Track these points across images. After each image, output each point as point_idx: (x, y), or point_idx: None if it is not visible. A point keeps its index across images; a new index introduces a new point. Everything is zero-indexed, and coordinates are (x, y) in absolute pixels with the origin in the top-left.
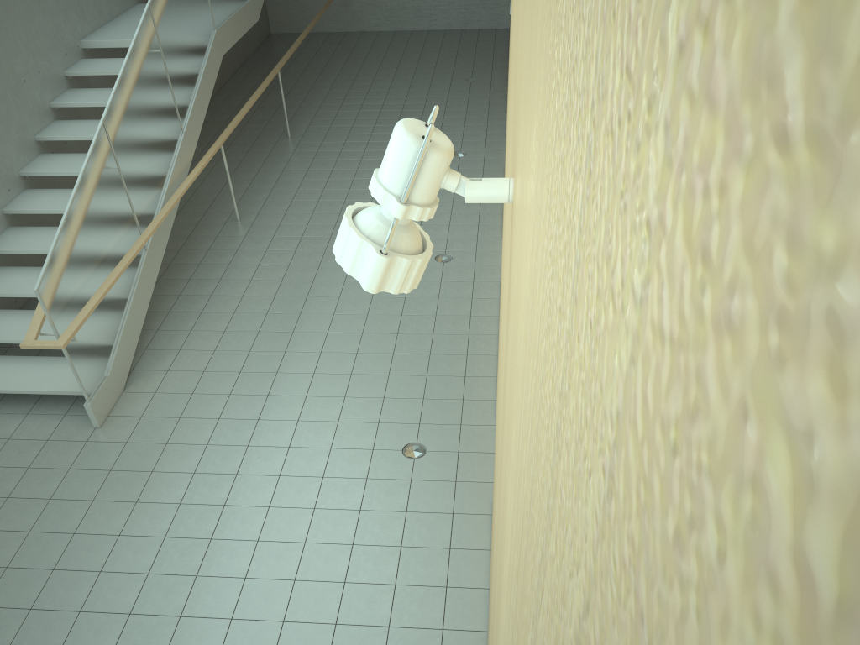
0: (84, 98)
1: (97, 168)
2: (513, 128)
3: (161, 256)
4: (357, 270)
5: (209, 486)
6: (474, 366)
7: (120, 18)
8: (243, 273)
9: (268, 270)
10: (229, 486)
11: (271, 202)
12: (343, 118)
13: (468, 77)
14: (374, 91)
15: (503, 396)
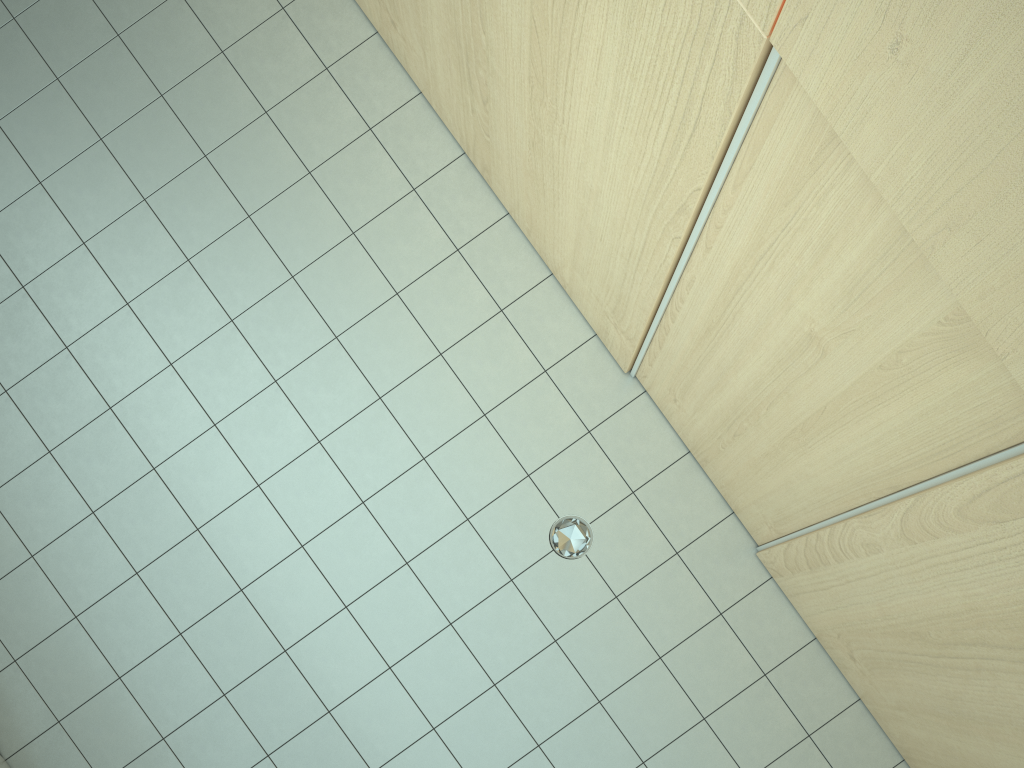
0: None
1: None
2: None
3: None
4: None
5: None
6: (496, 273)
7: None
8: None
9: None
10: None
11: None
12: None
13: None
14: None
15: None
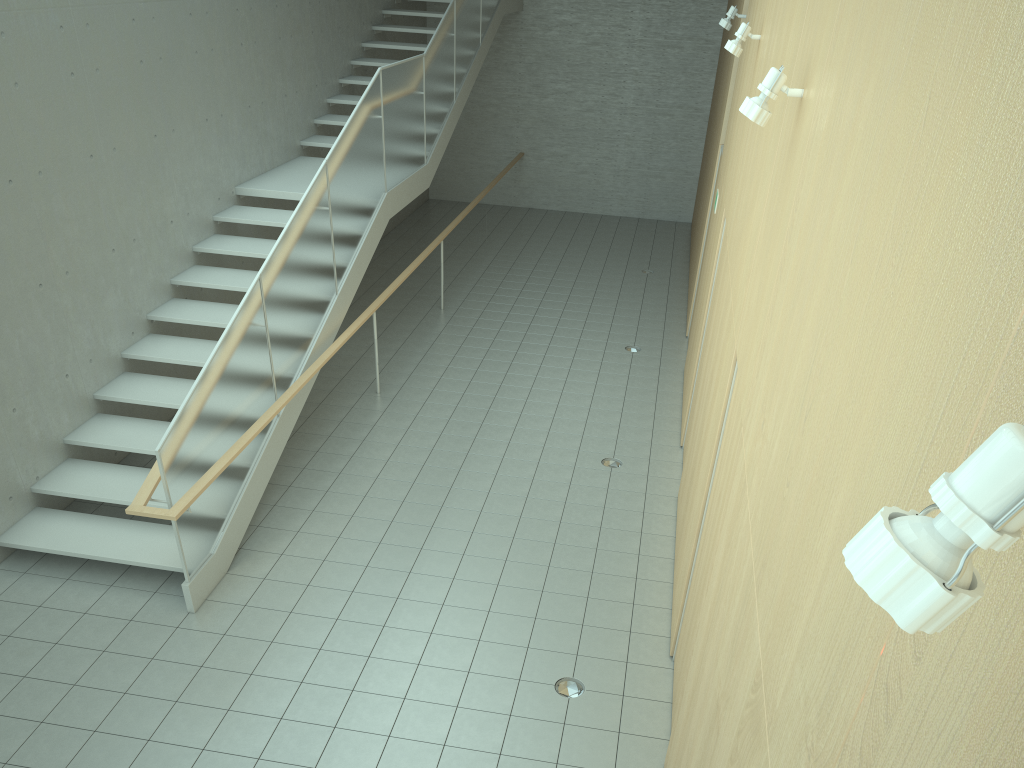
0: (231, 246)
1: (245, 324)
2: (1023, 416)
3: (293, 424)
4: (892, 600)
5: (318, 701)
6: (645, 593)
7: (281, 168)
8: (379, 452)
9: (408, 452)
10: (342, 704)
11: (417, 377)
12: (504, 296)
13: (644, 268)
14: (540, 271)
15: (1008, 767)
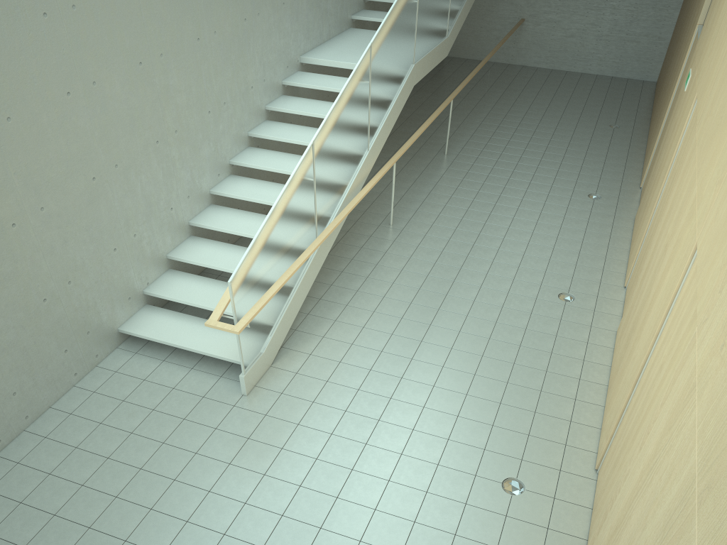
0: (293, 106)
1: (299, 180)
2: None
3: (326, 253)
4: None
5: (327, 475)
6: (581, 413)
7: (335, 39)
8: (387, 275)
9: (408, 277)
10: (344, 480)
11: (421, 213)
12: (495, 144)
13: (611, 123)
14: (525, 124)
15: None
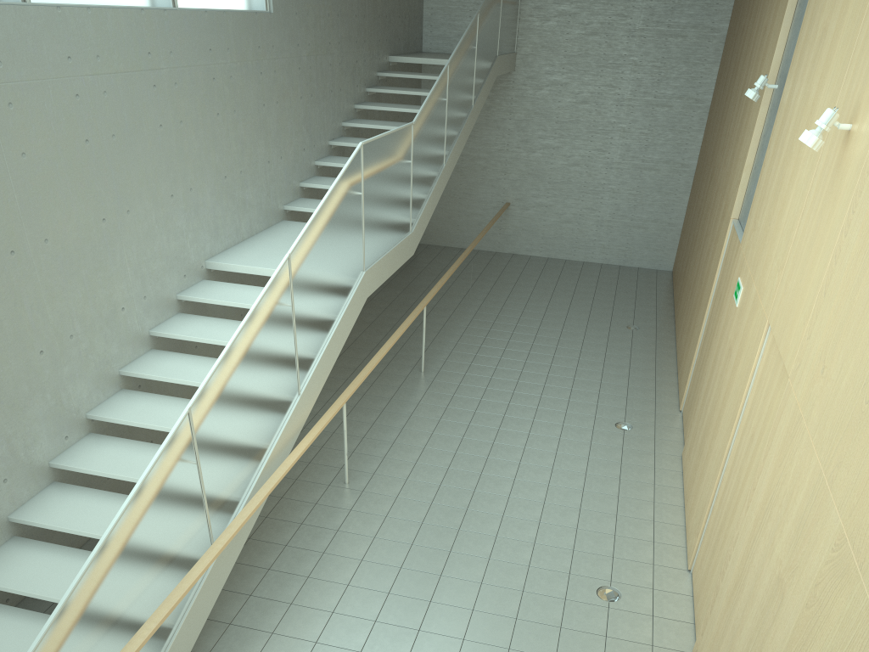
0: (191, 330)
1: (164, 473)
2: None
3: (234, 558)
4: None
5: None
6: None
7: (259, 236)
8: (340, 571)
9: (372, 573)
10: None
11: (390, 461)
12: (486, 356)
13: (629, 324)
14: (523, 326)
15: None
